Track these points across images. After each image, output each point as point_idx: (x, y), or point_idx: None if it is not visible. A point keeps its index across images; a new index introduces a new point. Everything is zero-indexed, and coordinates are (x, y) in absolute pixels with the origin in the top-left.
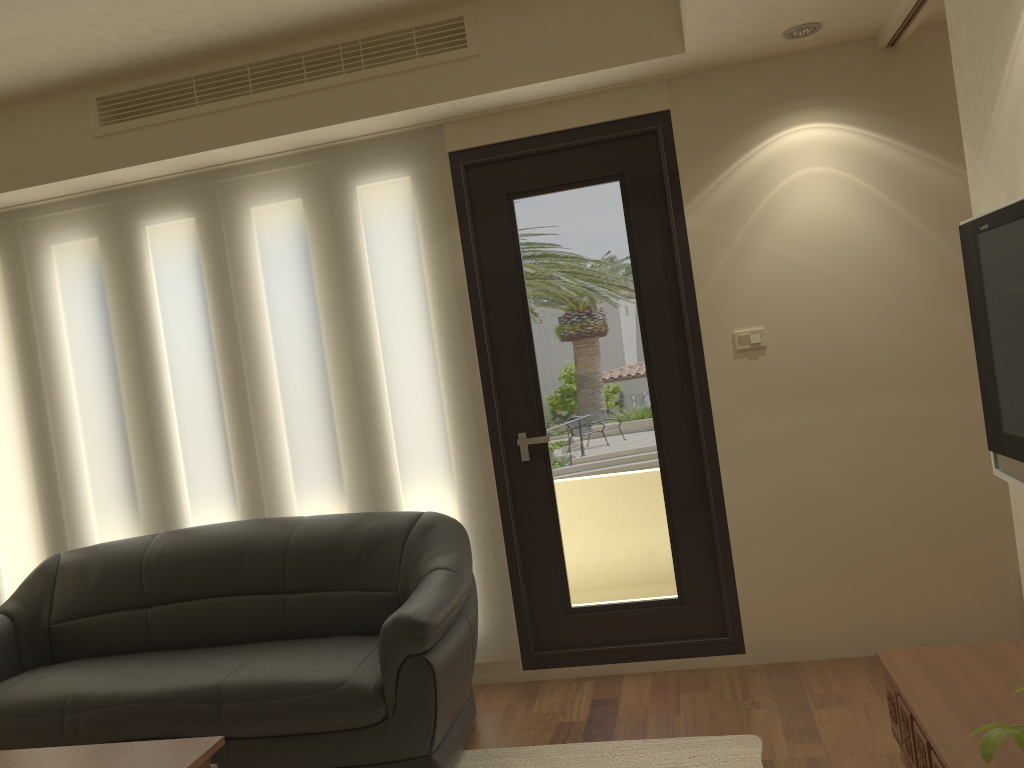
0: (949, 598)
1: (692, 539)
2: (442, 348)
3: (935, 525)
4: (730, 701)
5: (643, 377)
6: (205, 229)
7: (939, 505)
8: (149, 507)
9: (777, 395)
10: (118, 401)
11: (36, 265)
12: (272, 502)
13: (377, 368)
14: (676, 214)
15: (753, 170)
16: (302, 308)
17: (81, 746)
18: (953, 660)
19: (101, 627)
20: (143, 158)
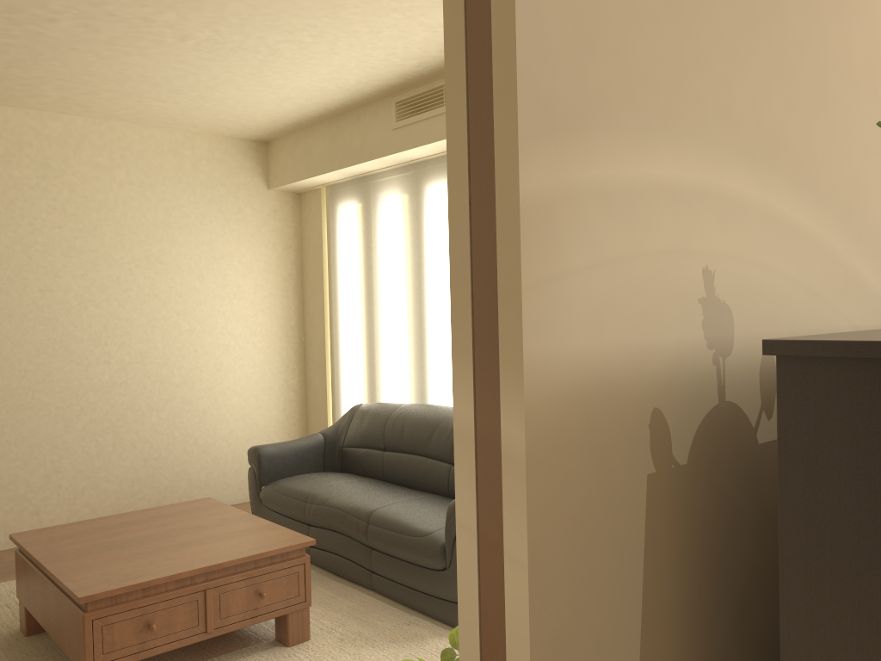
0: None
1: None
2: None
3: None
4: None
5: None
6: None
7: None
8: (414, 384)
9: None
10: (405, 309)
11: (374, 212)
12: None
13: None
14: None
15: None
16: None
17: (264, 520)
18: None
19: (362, 456)
20: (414, 144)
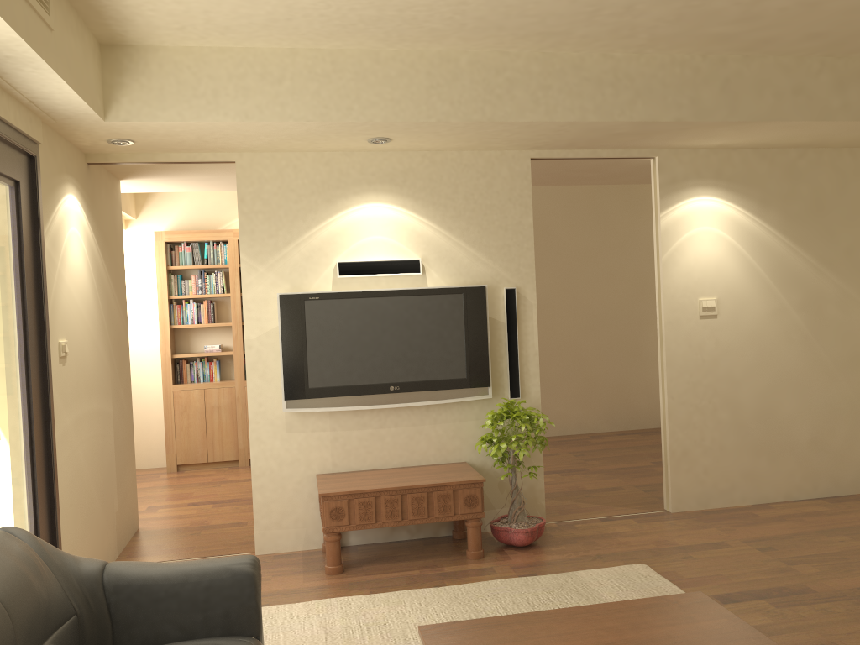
0: (106, 535)
1: (45, 526)
2: None
3: (102, 486)
4: None
5: (20, 376)
6: None
7: (103, 472)
8: None
9: (70, 395)
10: None
11: None
12: None
13: None
14: (42, 234)
15: (61, 216)
16: None
17: None
18: (337, 485)
19: None
20: None
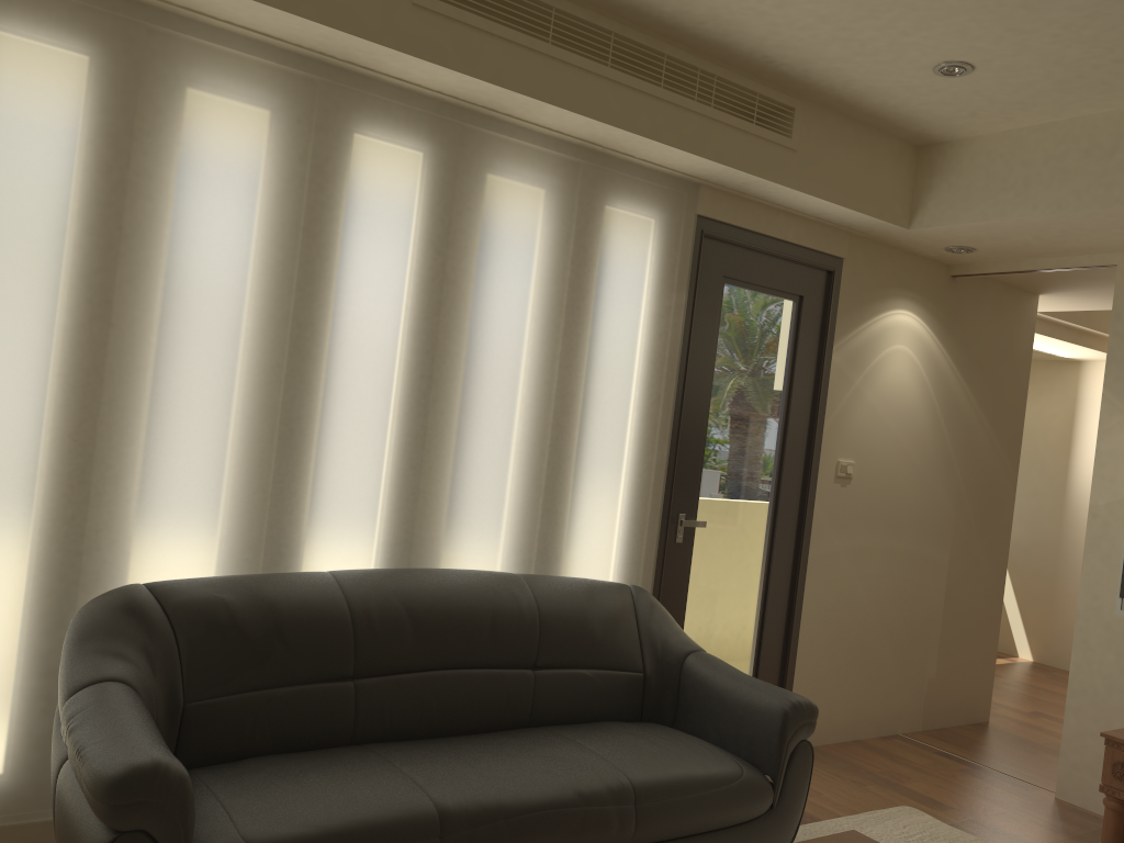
0: (897, 695)
1: (773, 635)
2: (647, 410)
3: (901, 638)
4: (835, 780)
5: (770, 482)
6: (444, 177)
7: (906, 623)
8: (259, 528)
9: (849, 519)
10: (254, 362)
11: (173, 110)
12: (433, 547)
13: (585, 413)
14: (828, 348)
15: (874, 332)
16: (528, 319)
17: None
18: None
19: (281, 708)
20: (469, 68)
